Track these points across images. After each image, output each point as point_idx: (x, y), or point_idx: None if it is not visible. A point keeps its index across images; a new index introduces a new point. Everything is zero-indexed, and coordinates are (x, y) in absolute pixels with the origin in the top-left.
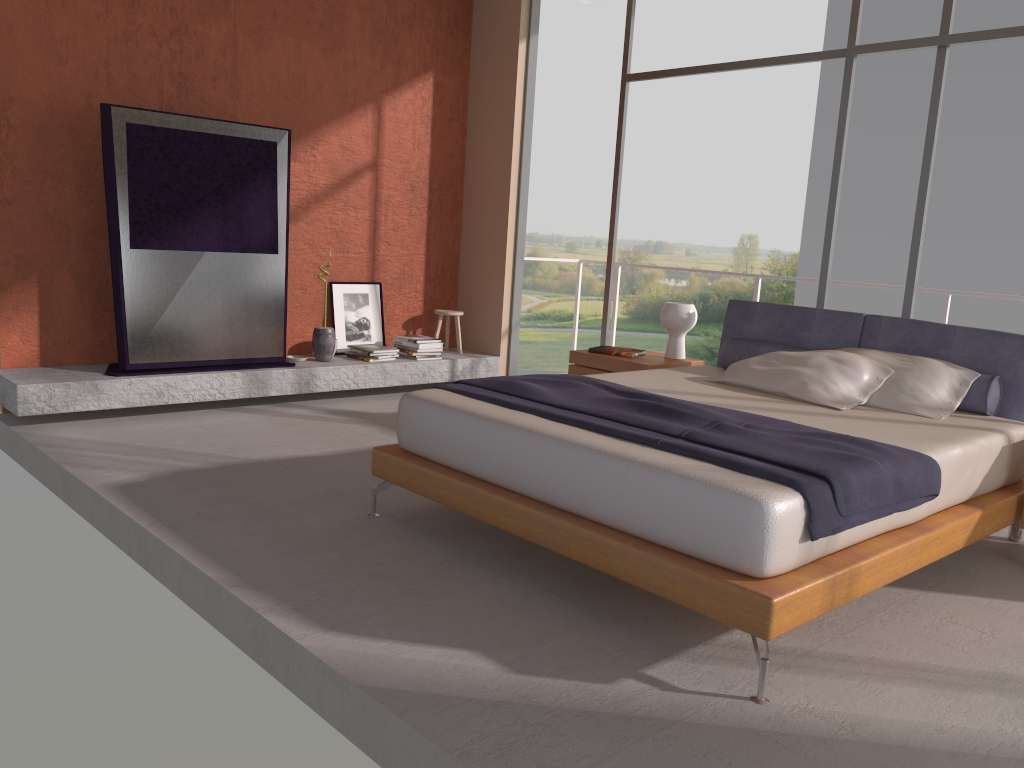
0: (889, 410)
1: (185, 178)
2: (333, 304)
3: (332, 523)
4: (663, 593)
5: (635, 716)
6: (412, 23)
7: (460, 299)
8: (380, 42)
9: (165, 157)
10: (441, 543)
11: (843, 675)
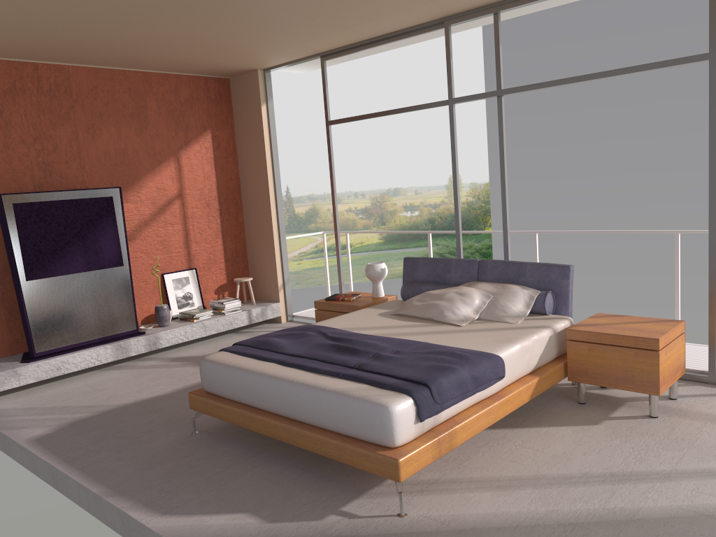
0: (491, 321)
1: (56, 230)
2: (166, 287)
3: (169, 442)
4: (348, 462)
5: (332, 536)
6: (191, 102)
7: (250, 268)
8: (172, 118)
9: (41, 220)
10: (234, 445)
11: (452, 491)
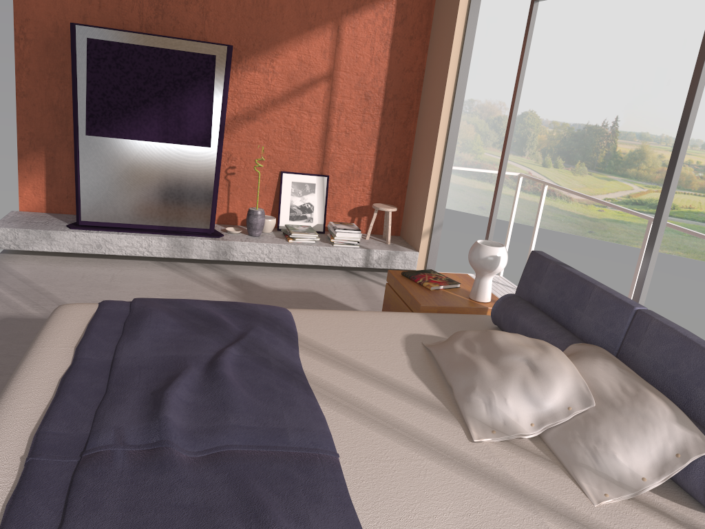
0: (555, 459)
1: (133, 83)
2: (281, 189)
3: None
4: None
5: None
6: None
7: (407, 196)
8: None
9: (117, 65)
10: None
11: None
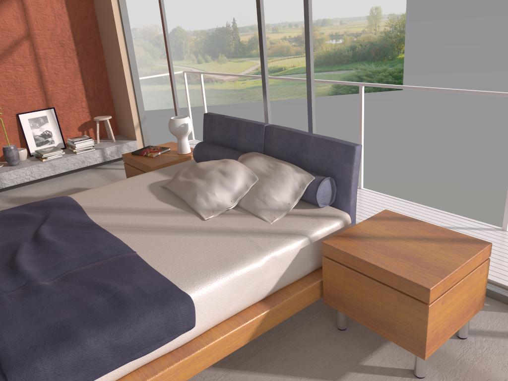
0: (248, 212)
1: None
2: (22, 127)
3: None
4: None
5: None
6: None
7: (115, 106)
8: None
9: None
10: None
11: None
